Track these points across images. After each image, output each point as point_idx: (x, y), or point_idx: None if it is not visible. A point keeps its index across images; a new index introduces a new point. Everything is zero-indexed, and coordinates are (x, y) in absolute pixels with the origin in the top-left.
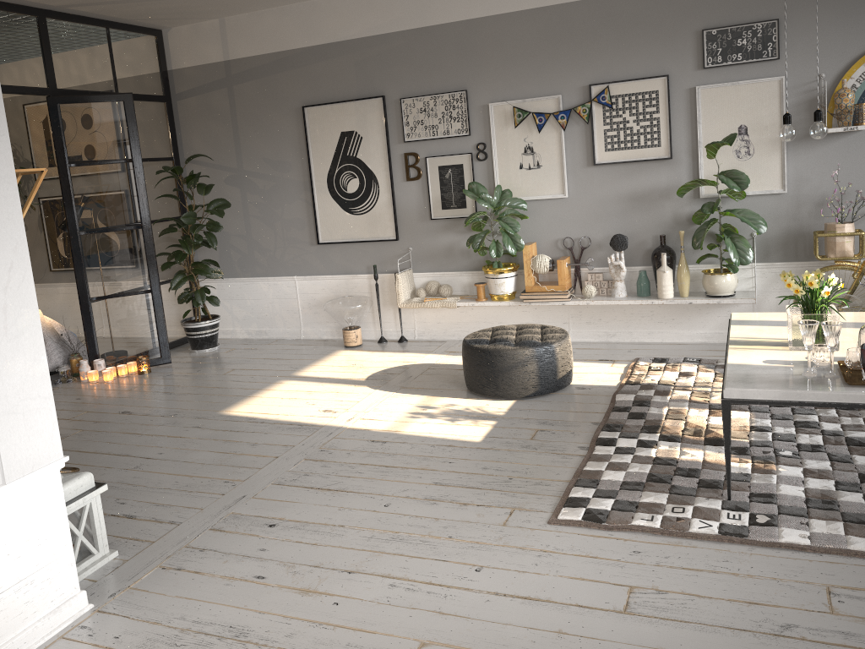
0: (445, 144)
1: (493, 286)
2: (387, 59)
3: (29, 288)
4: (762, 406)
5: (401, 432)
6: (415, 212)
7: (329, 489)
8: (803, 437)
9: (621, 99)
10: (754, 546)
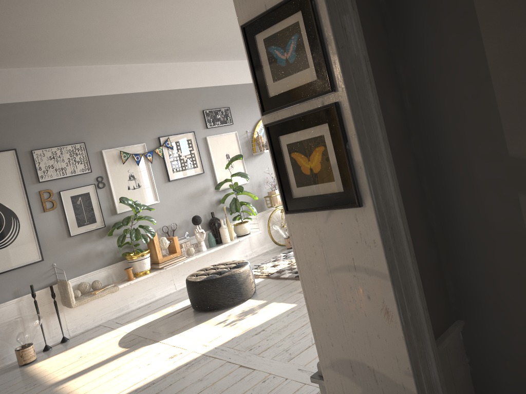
0: (72, 180)
1: (142, 265)
2: (13, 122)
3: None
4: None
5: (253, 326)
6: (54, 234)
7: None
8: None
9: (175, 144)
10: None
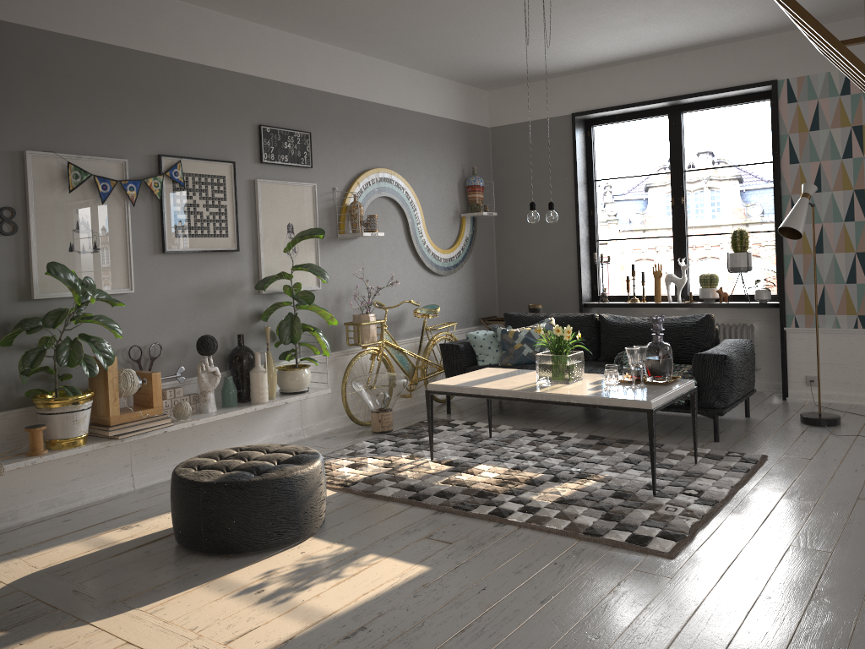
0: None
1: (70, 425)
2: None
3: None
4: (470, 459)
5: (334, 613)
6: None
7: None
8: (549, 461)
9: (192, 178)
10: (725, 503)
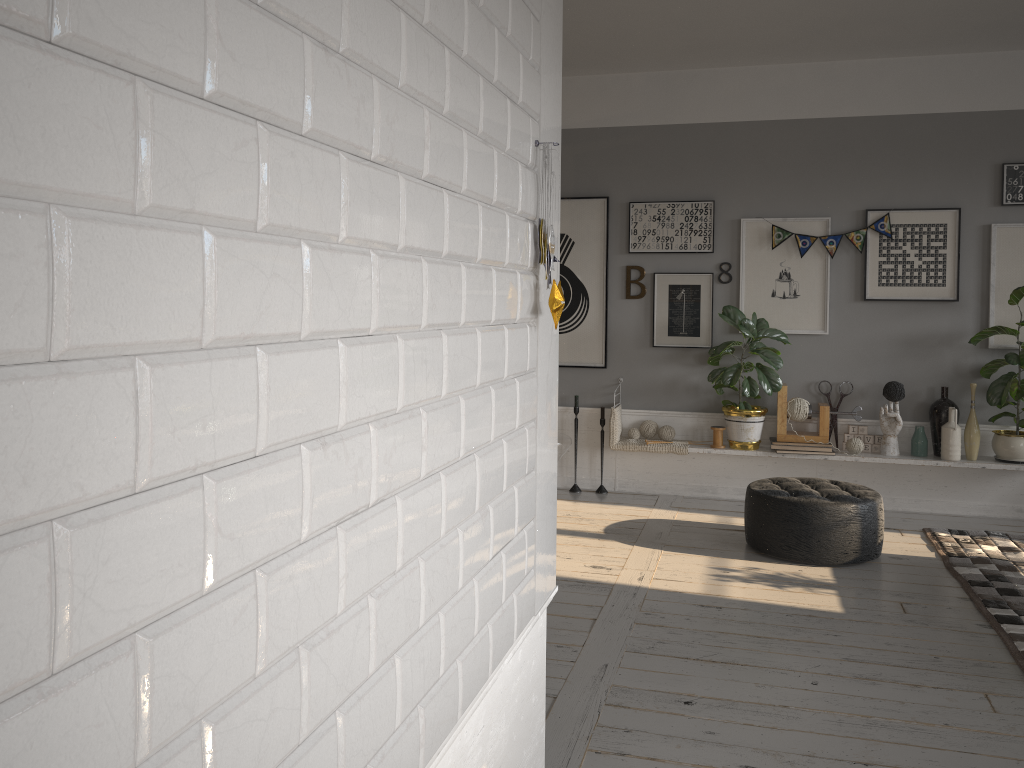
0: (680, 260)
1: (738, 432)
2: (616, 156)
3: (556, 356)
4: None
5: (726, 596)
6: (631, 336)
7: (712, 661)
8: None
9: (902, 229)
10: None
